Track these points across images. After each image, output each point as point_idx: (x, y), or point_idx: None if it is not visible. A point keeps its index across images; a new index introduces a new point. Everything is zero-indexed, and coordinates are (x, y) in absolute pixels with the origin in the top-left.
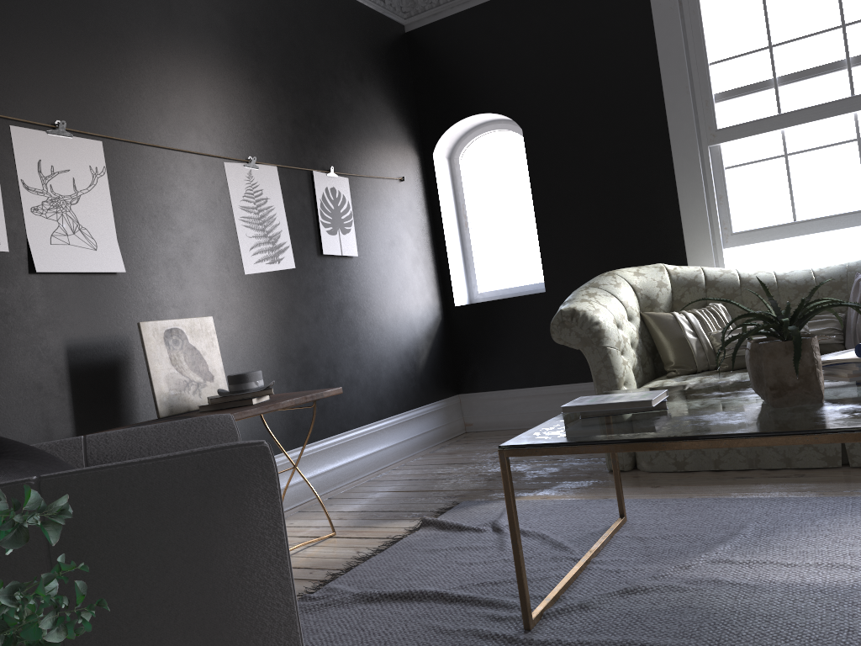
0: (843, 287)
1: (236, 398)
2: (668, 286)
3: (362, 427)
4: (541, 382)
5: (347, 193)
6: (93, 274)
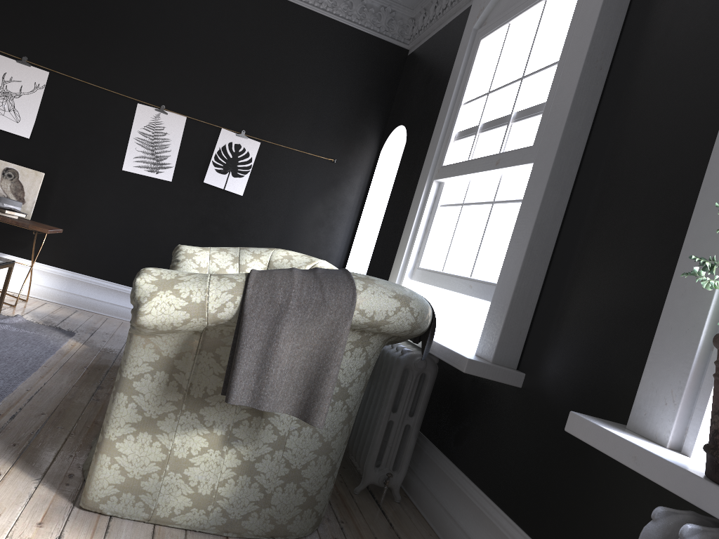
0: None
1: None
2: None
3: None
4: None
5: (253, 152)
6: (12, 134)
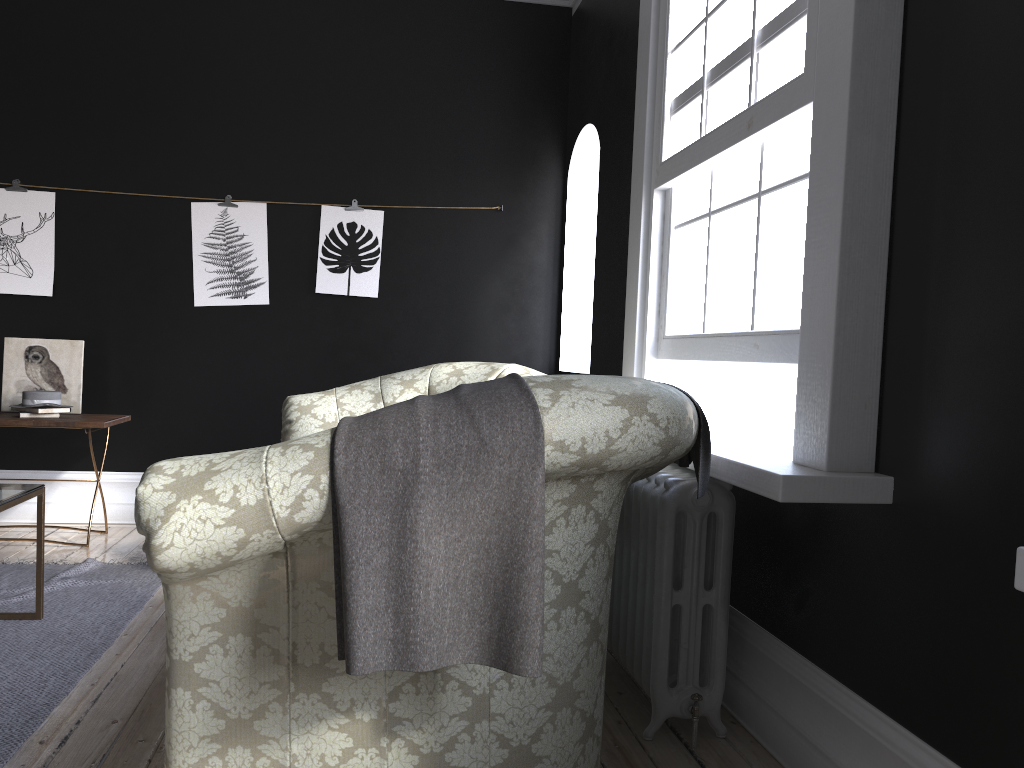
0: None
1: (22, 409)
2: None
3: None
4: None
5: (377, 228)
6: (27, 296)
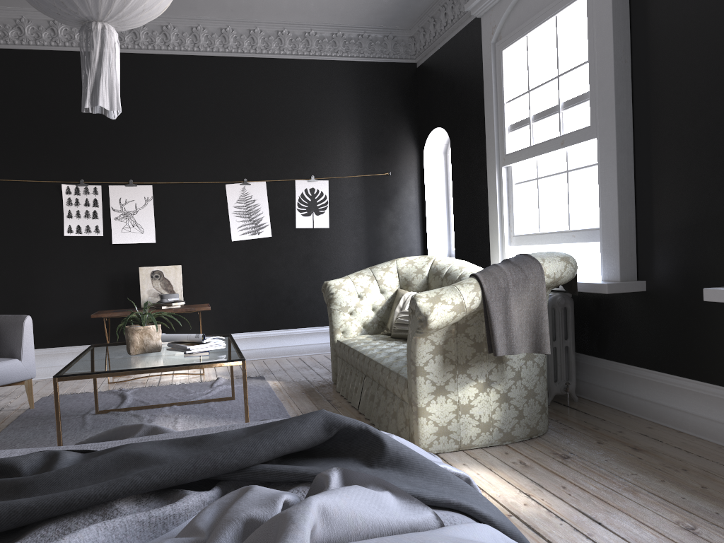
0: None
1: (160, 305)
2: (425, 273)
3: (314, 328)
4: None
5: (325, 190)
6: (141, 243)
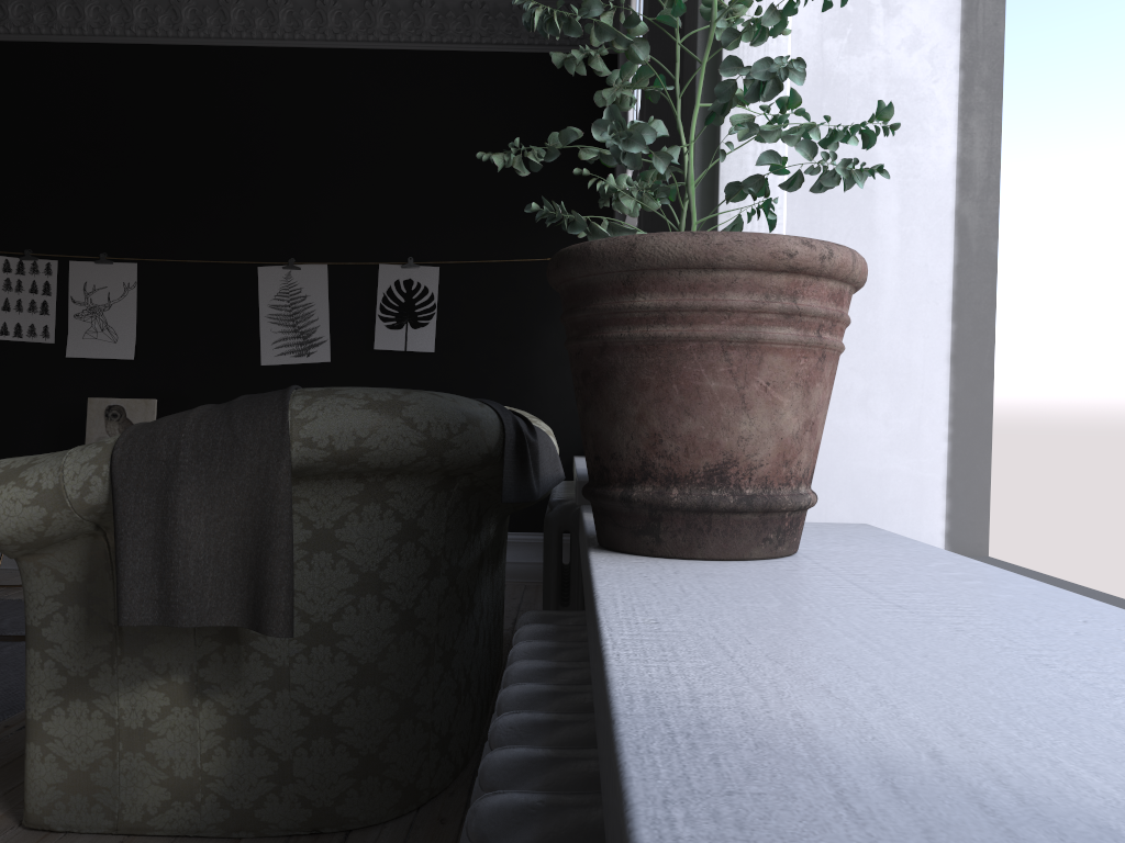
0: None
1: None
2: None
3: None
4: None
5: (433, 284)
6: (112, 360)
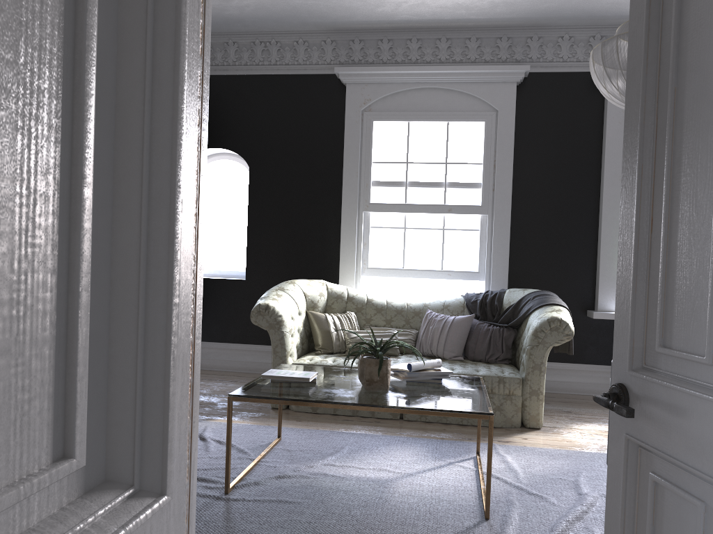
0: (420, 315)
1: None
2: (325, 296)
3: None
4: (231, 340)
5: None
6: None
